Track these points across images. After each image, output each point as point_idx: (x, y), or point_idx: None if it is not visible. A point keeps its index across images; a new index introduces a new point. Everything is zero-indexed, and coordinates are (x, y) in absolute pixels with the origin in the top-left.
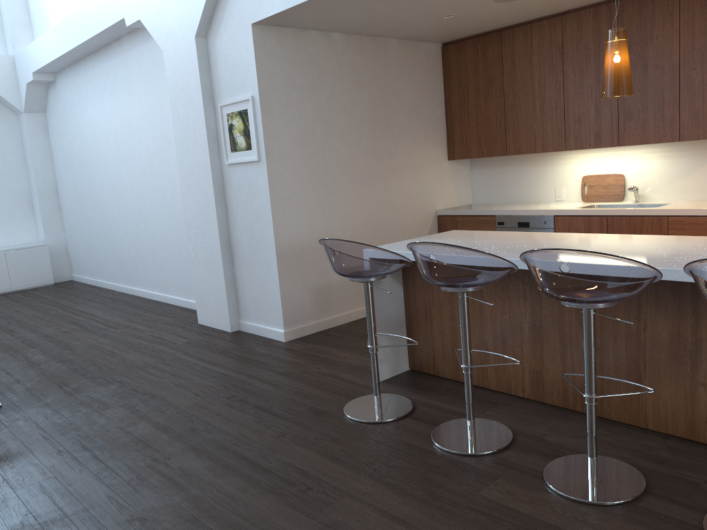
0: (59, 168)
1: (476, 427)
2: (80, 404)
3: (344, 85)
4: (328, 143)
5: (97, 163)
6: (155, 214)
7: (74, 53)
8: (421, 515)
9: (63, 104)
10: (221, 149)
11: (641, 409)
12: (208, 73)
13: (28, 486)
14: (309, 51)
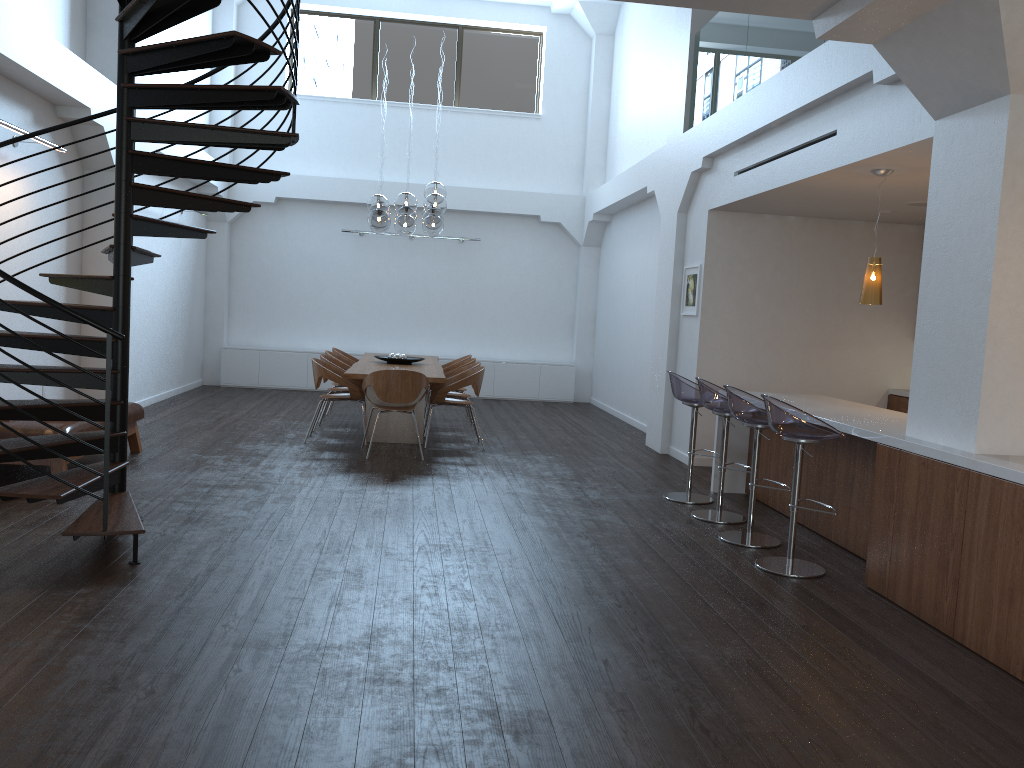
0: (599, 299)
1: (727, 515)
2: (525, 458)
3: (792, 261)
4: (765, 308)
5: (622, 299)
6: (647, 350)
7: (620, 203)
8: (637, 523)
9: (611, 243)
10: (681, 302)
11: (830, 526)
12: (682, 241)
13: (475, 475)
14: (760, 231)
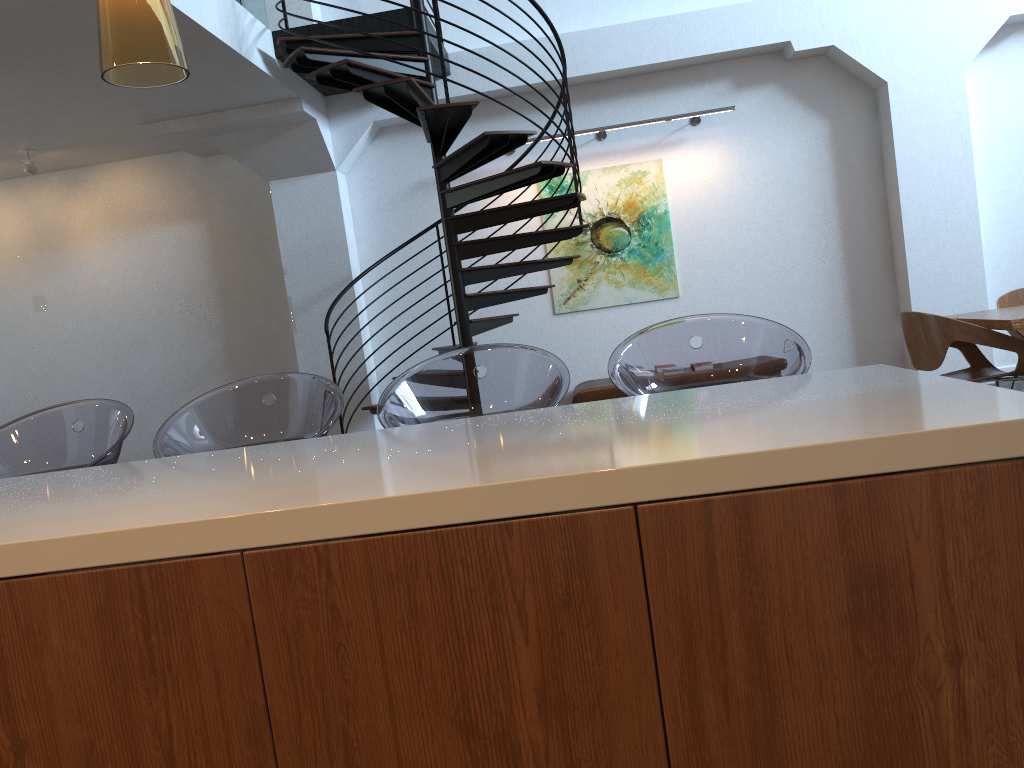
0: None
1: None
2: None
3: None
4: None
5: None
6: None
7: None
8: None
9: None
10: None
11: None
12: None
13: None
14: None
